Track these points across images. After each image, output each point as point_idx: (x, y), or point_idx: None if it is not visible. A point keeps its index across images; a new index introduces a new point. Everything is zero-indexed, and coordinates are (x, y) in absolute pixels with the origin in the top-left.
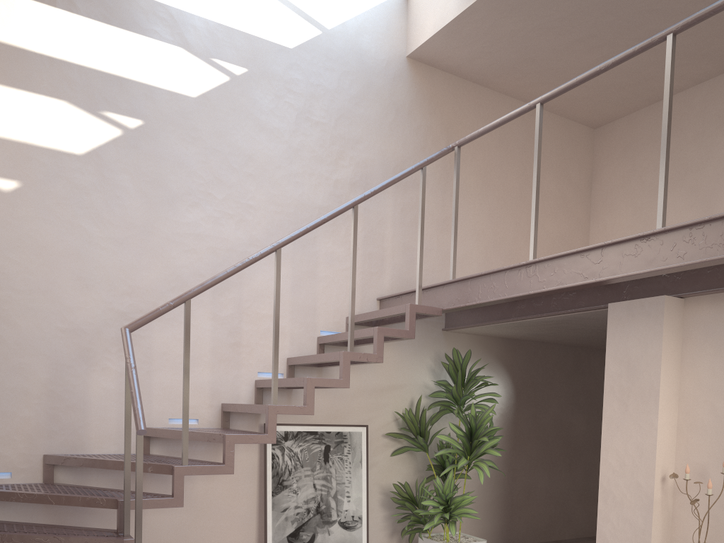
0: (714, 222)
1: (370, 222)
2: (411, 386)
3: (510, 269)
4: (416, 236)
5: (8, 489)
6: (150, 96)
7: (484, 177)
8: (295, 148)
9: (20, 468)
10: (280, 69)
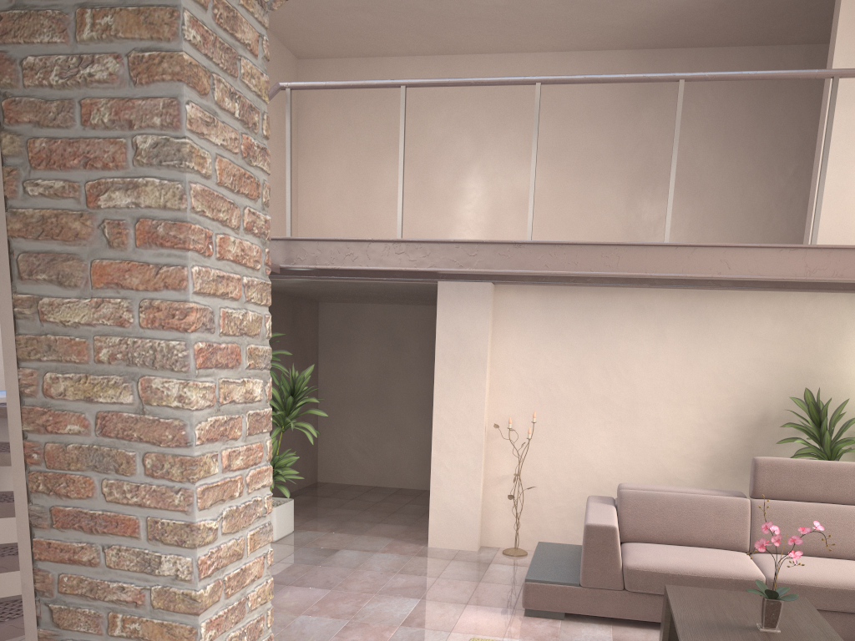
0: (572, 245)
1: None
2: None
3: (374, 241)
4: None
5: None
6: None
7: None
8: None
9: None
10: None
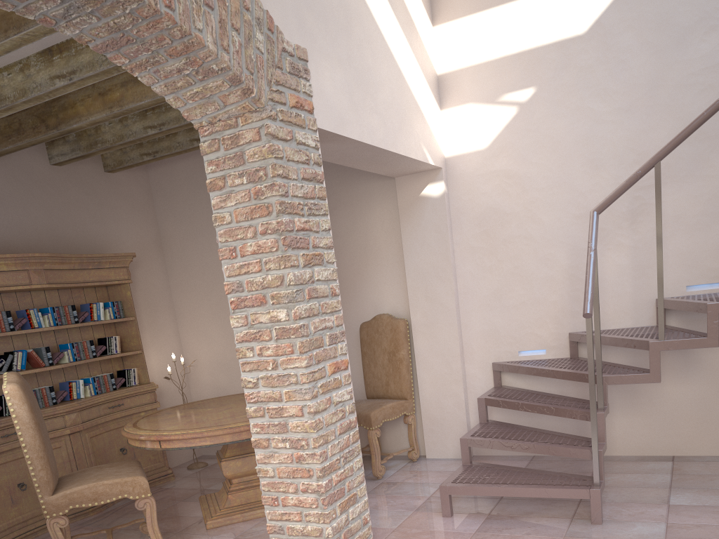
0: None
1: None
2: None
3: None
4: None
5: (535, 365)
6: None
7: None
8: None
9: (552, 345)
10: None
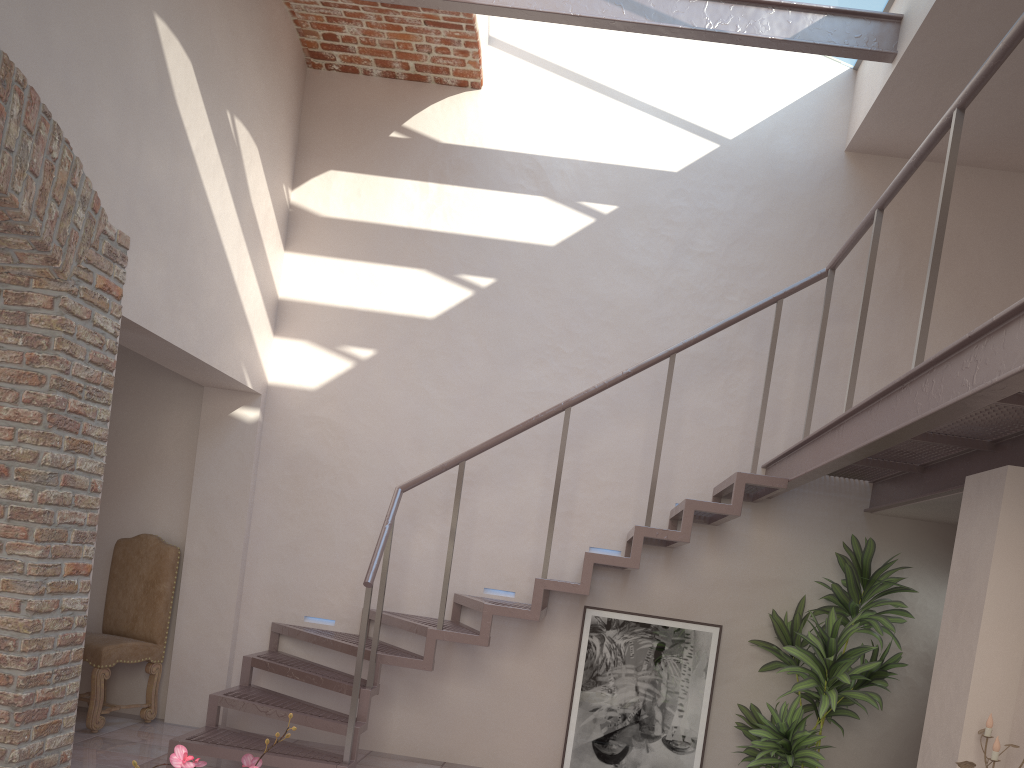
0: (941, 363)
1: (762, 369)
2: (803, 583)
3: (831, 428)
4: (833, 384)
5: (318, 633)
6: (506, 252)
7: (966, 295)
8: (667, 287)
9: (343, 617)
10: (659, 199)
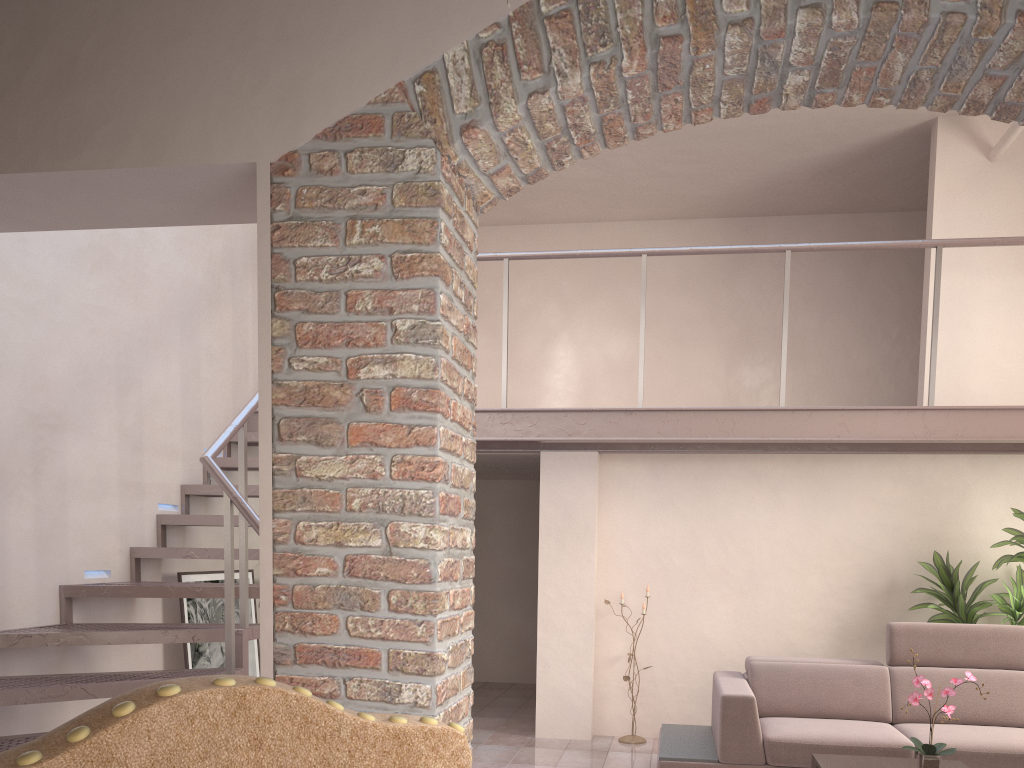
0: (686, 412)
1: (237, 312)
2: None
3: (477, 412)
4: None
5: None
6: None
7: None
8: None
9: None
10: None
